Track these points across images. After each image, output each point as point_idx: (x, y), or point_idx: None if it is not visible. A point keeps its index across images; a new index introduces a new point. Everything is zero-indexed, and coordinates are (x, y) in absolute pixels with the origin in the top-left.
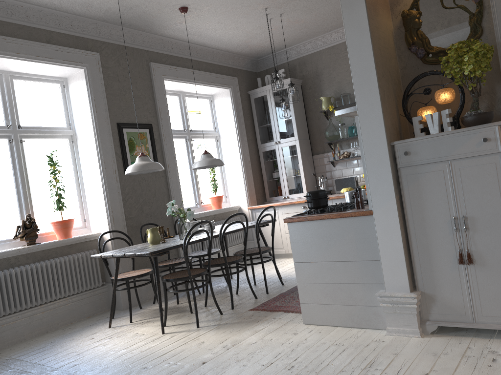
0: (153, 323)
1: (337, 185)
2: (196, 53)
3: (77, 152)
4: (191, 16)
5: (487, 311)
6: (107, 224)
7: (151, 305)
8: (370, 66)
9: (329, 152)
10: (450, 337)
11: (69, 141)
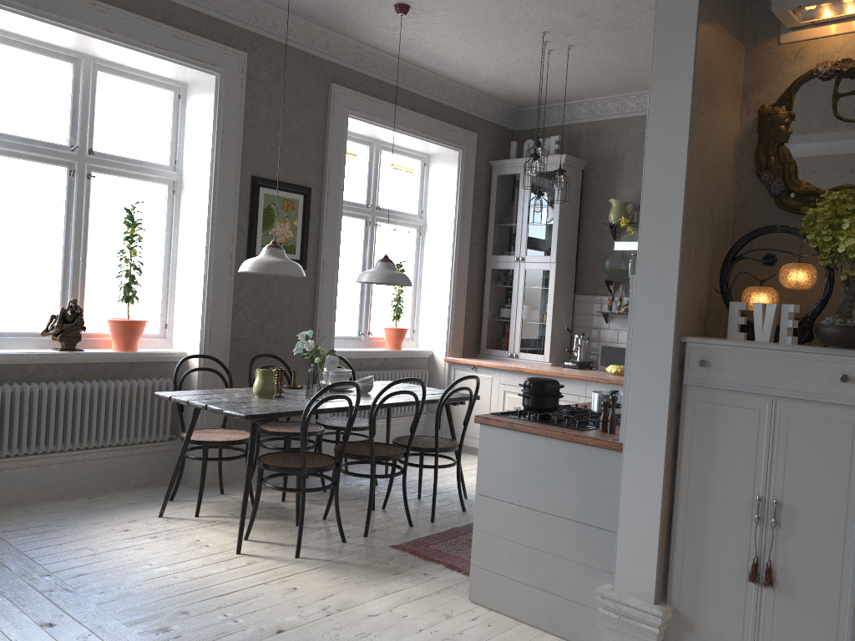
0: (231, 528)
1: (603, 356)
2: (415, 81)
3: (177, 210)
4: (413, 21)
5: None
6: (199, 341)
7: (241, 491)
8: (676, 196)
9: (603, 295)
10: None
11: (168, 190)
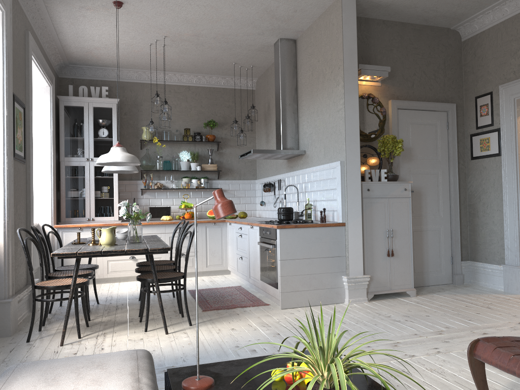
0: (119, 333)
1: (151, 212)
2: (43, 37)
3: None
4: (107, 10)
5: (396, 282)
6: (3, 220)
7: (46, 327)
8: (357, 133)
9: (136, 180)
10: (379, 300)
11: None
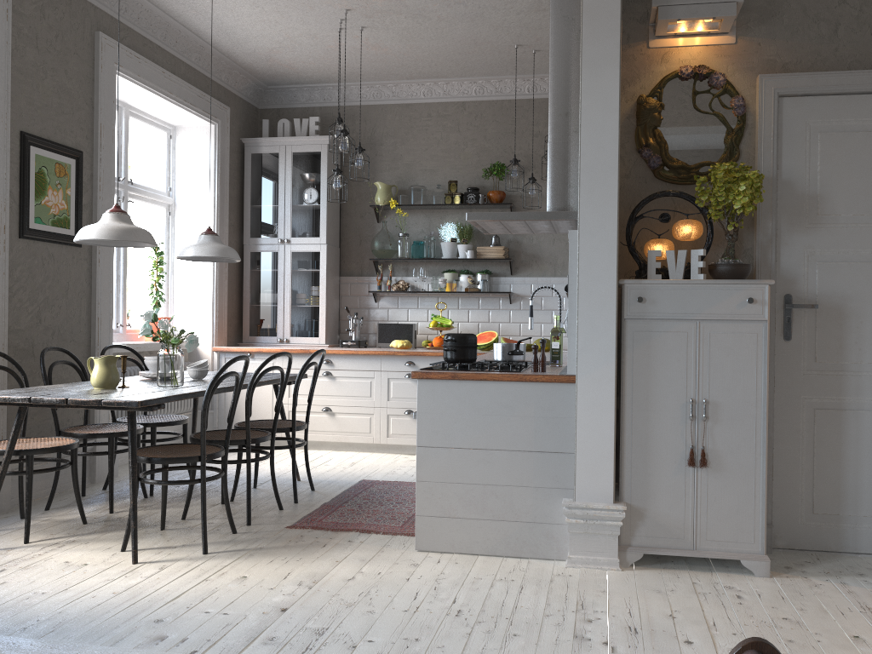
0: (88, 545)
1: (381, 333)
2: (175, 43)
3: None
4: None
5: (713, 534)
6: None
7: (44, 513)
8: (611, 162)
9: (369, 276)
10: (659, 570)
11: None
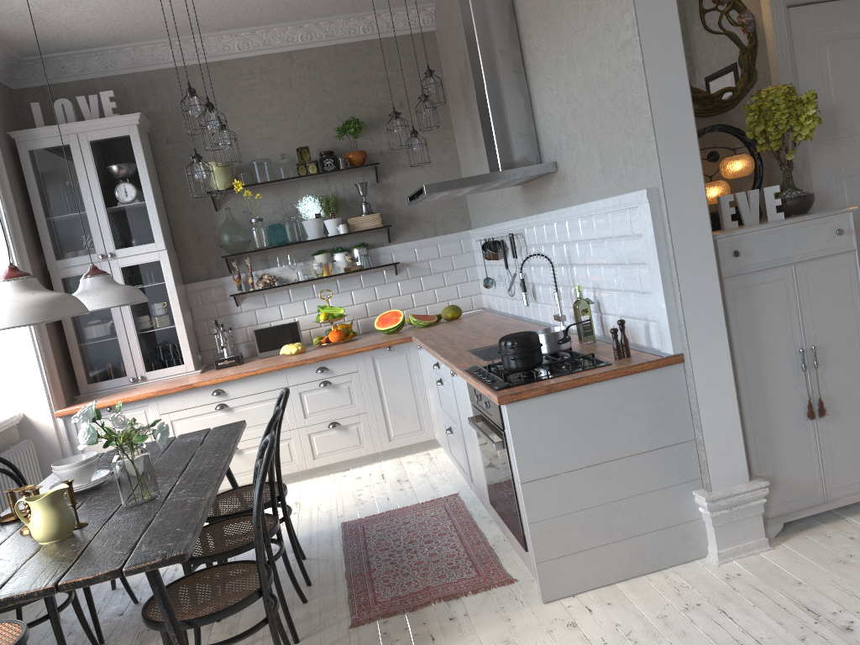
0: None
1: (261, 341)
2: None
3: None
4: None
5: (840, 480)
6: None
7: None
8: (684, 102)
9: (221, 277)
10: (800, 534)
11: None
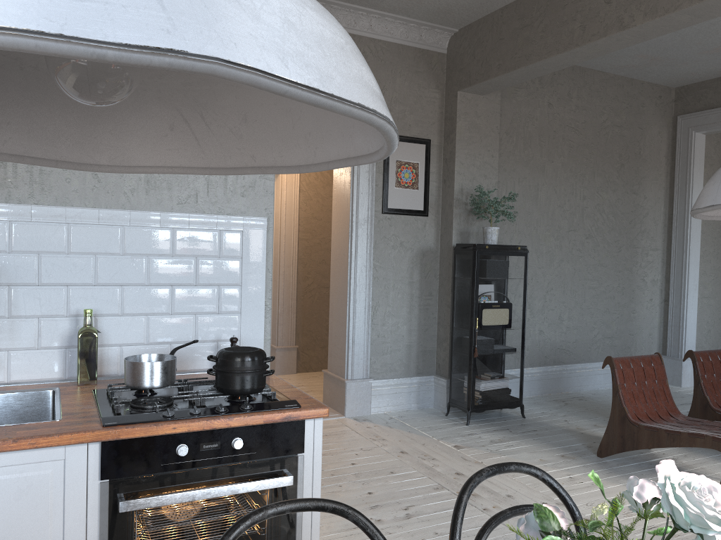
0: None
1: None
2: None
3: None
4: None
5: None
6: None
7: None
8: None
9: None
10: None
11: None
